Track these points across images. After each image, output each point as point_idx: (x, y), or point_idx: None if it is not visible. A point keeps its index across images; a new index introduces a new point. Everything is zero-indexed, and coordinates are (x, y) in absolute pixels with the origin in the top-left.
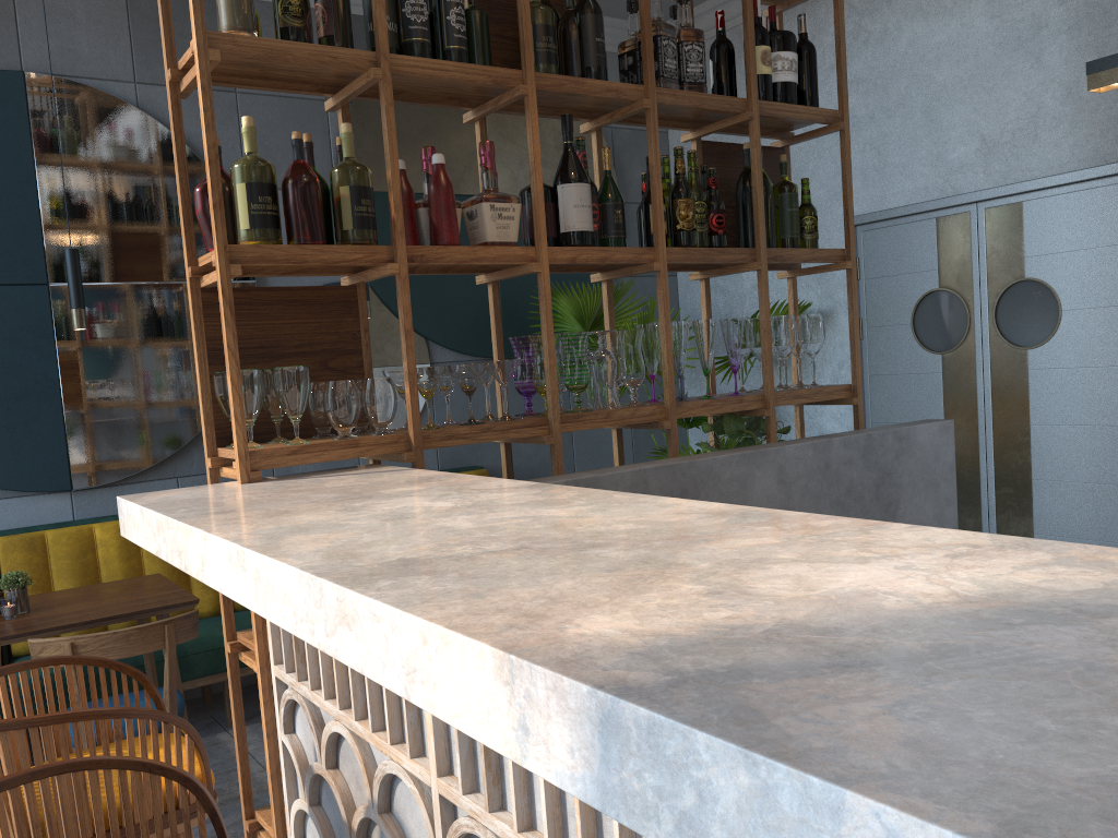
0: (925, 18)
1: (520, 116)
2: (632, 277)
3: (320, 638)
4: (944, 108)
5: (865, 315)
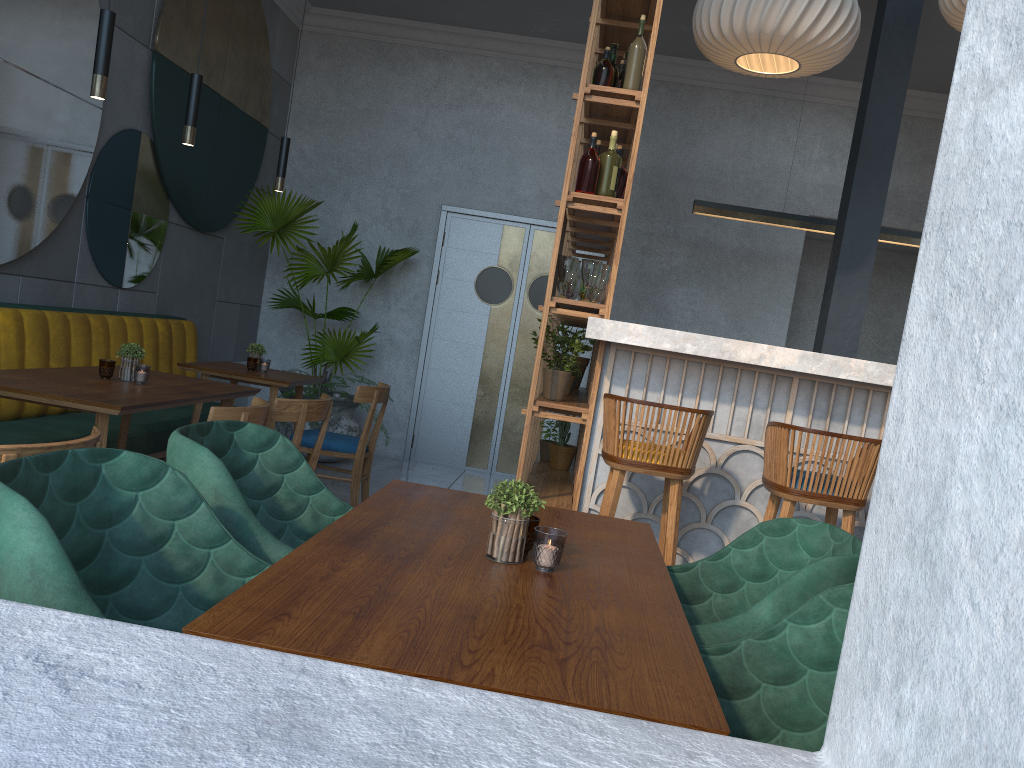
0: (520, 107)
1: (243, 38)
2: (260, 190)
3: (888, 382)
4: (521, 164)
5: (442, 270)
